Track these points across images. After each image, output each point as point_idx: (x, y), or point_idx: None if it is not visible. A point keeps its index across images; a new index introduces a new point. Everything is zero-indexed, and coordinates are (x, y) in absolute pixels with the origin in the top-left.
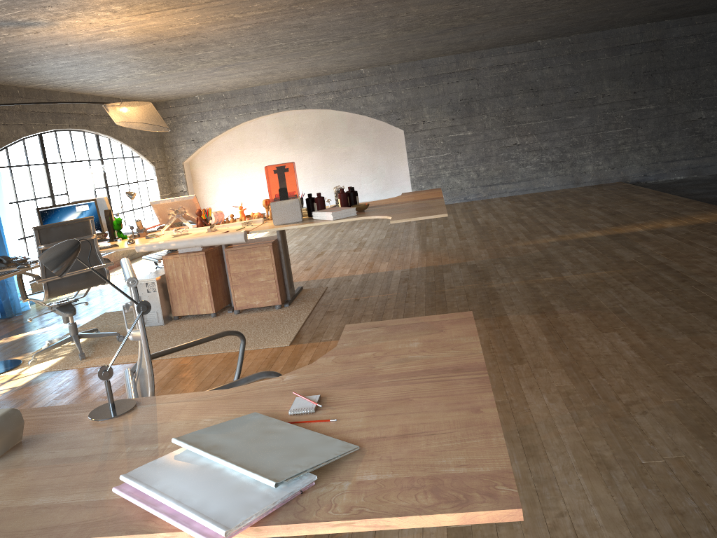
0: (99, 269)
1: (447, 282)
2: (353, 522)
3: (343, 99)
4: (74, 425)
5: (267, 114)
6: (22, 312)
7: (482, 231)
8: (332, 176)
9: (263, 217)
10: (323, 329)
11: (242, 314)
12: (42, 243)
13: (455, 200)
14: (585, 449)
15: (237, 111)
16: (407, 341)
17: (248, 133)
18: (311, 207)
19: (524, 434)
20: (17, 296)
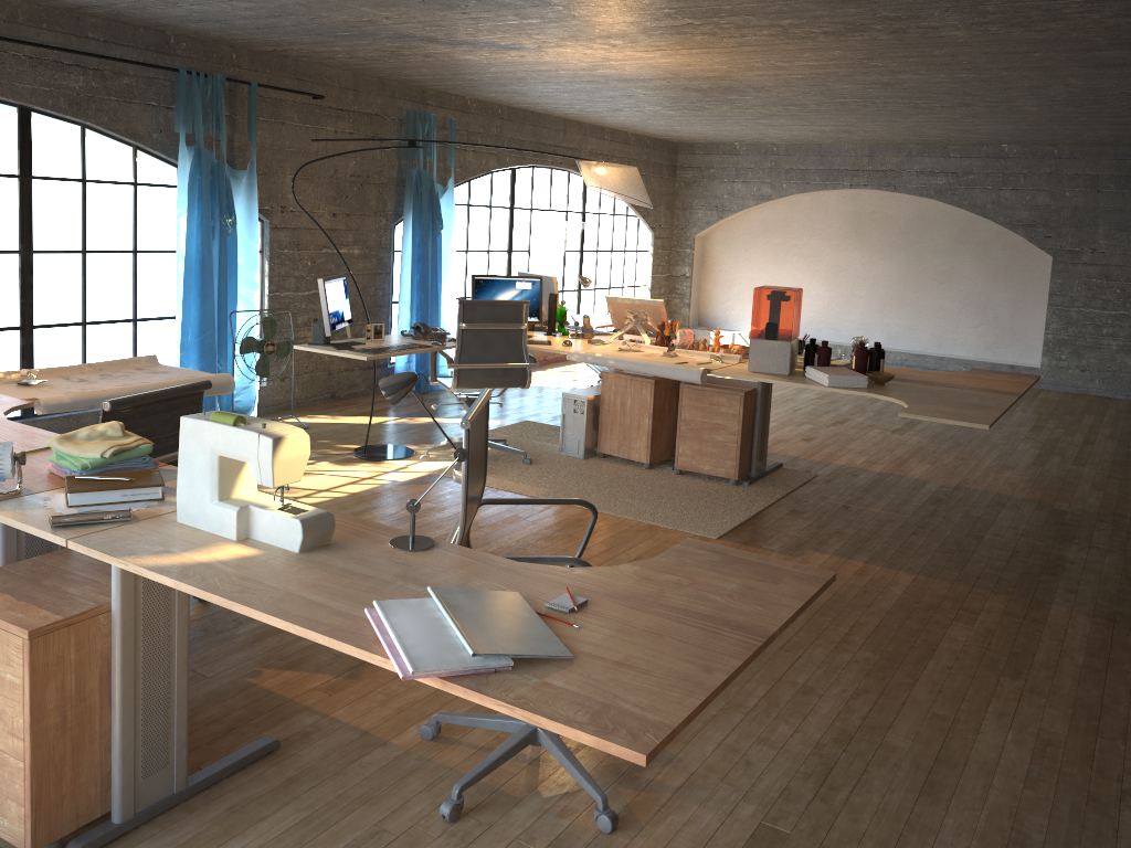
0: (520, 368)
1: (997, 525)
2: (514, 708)
3: (960, 188)
4: (374, 545)
5: (832, 189)
6: (439, 389)
7: (1122, 460)
8: (913, 303)
9: (747, 353)
10: (772, 533)
11: (683, 476)
12: (464, 321)
13: (1117, 393)
14: (1010, 818)
15: (788, 175)
16: (726, 579)
17: (798, 211)
18: (810, 358)
19: (940, 766)
20: (437, 369)
